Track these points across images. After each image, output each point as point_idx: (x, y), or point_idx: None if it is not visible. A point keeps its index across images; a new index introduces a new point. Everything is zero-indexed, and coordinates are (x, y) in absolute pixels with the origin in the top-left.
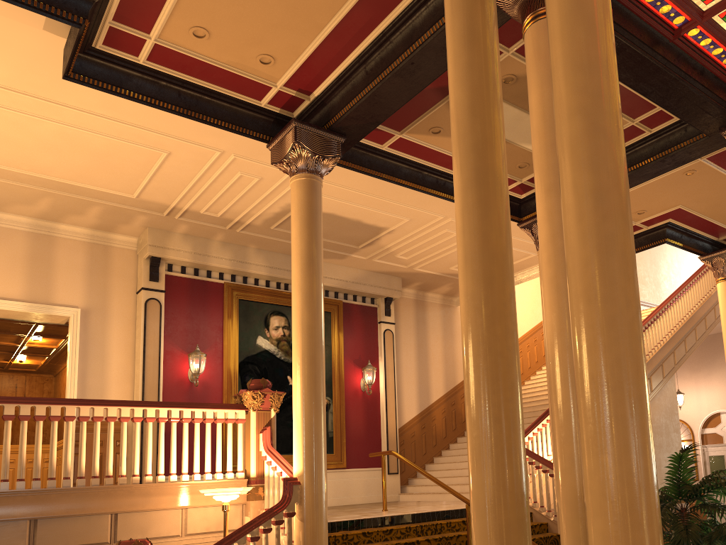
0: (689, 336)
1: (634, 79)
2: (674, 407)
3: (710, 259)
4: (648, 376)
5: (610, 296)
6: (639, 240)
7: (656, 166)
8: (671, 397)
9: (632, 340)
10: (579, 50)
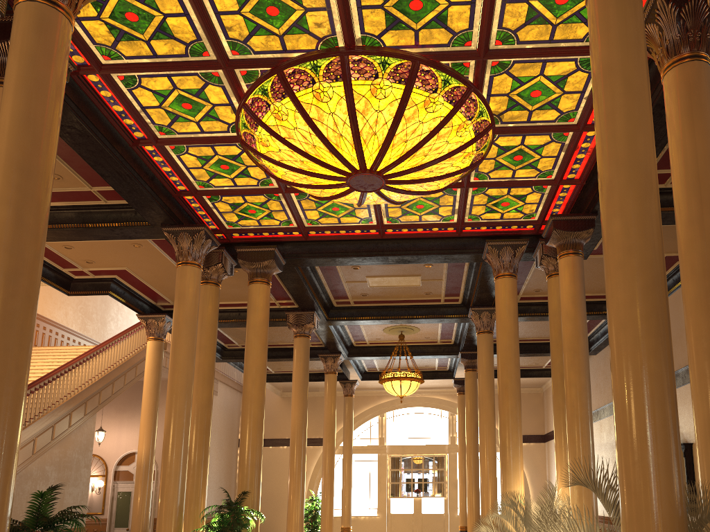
0: (119, 379)
1: (94, 160)
2: (90, 444)
3: (146, 318)
4: (69, 411)
5: (2, 360)
6: (85, 284)
7: (106, 232)
8: (88, 434)
9: (14, 399)
10: (21, 154)
